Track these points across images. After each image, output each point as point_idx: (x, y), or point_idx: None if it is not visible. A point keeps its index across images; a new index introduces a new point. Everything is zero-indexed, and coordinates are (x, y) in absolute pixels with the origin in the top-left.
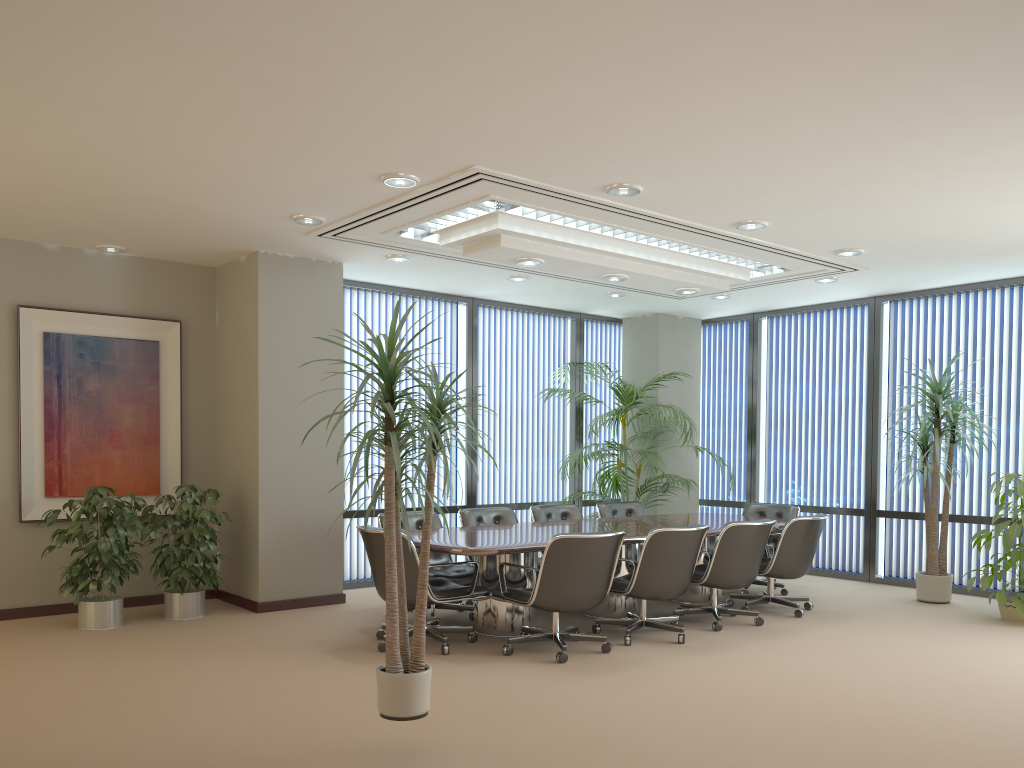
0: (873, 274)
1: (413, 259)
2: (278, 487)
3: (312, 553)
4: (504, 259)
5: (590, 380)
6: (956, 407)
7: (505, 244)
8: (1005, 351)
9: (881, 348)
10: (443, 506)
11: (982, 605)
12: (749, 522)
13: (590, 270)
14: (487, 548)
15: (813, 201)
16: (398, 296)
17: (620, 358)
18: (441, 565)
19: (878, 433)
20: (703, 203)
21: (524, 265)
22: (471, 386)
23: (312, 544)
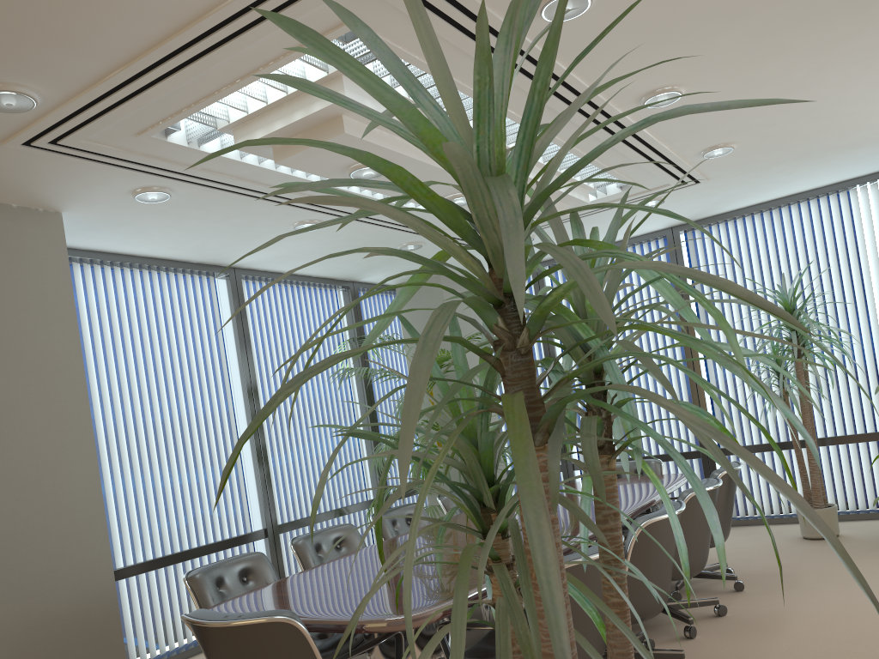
0: (703, 190)
1: (173, 196)
2: (3, 564)
3: (76, 654)
4: (333, 167)
5: (372, 357)
6: (803, 324)
7: (350, 131)
8: (823, 264)
9: (687, 279)
10: (238, 536)
11: (872, 531)
12: (708, 486)
13: (437, 186)
14: (435, 610)
15: (778, 38)
16: (138, 269)
17: (397, 330)
18: (355, 655)
19: (701, 368)
20: (644, 44)
21: (361, 176)
22: (249, 377)
23: (74, 640)
